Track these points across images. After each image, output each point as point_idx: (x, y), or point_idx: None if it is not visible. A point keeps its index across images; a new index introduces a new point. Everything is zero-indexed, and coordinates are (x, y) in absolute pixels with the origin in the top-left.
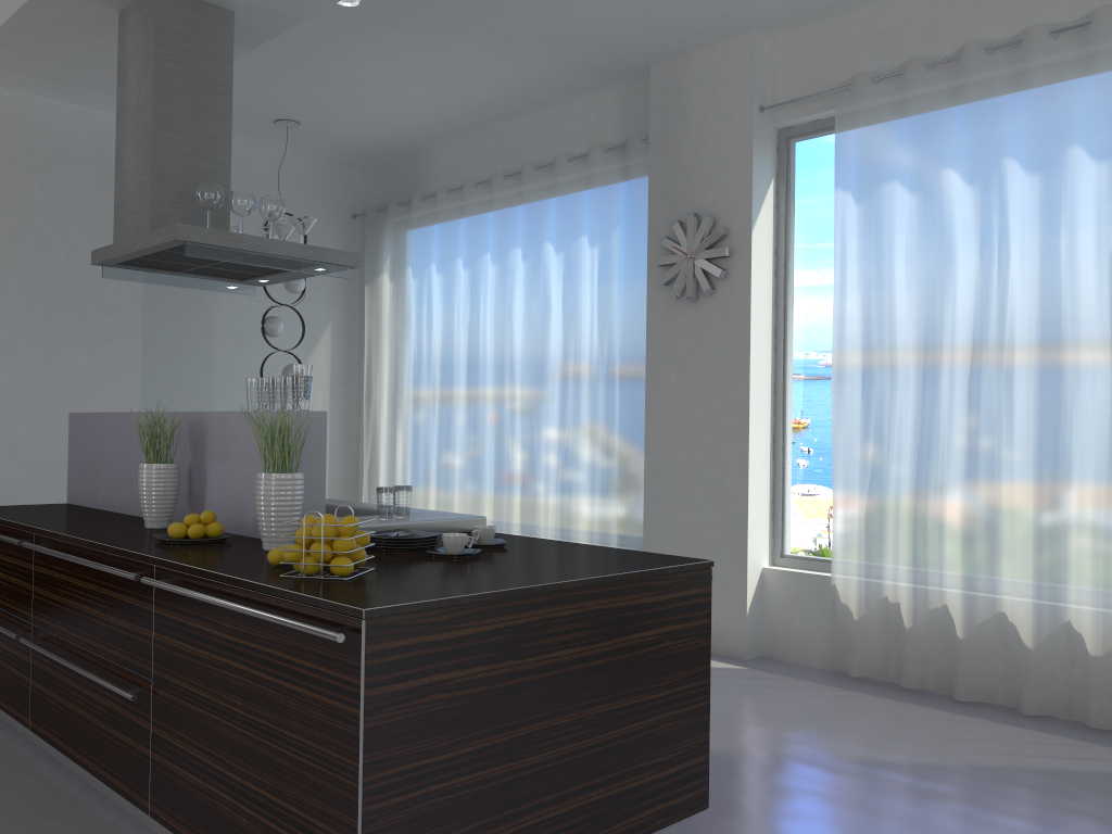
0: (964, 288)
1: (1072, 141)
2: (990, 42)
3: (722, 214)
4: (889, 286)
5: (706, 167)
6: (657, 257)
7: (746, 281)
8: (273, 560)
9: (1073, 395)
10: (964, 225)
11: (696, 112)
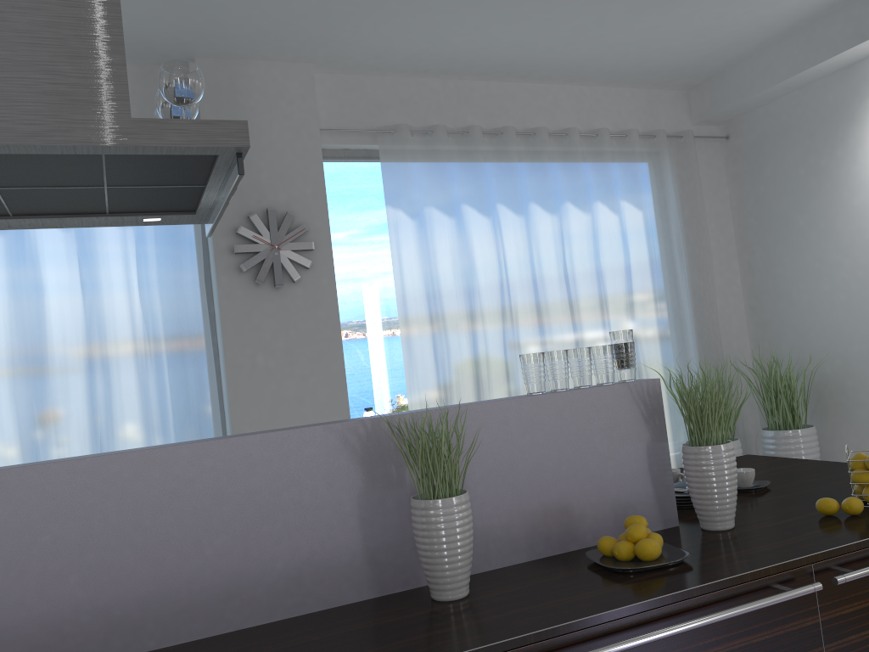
0: (488, 284)
1: (530, 200)
2: (483, 129)
3: (298, 212)
4: (437, 281)
5: (276, 168)
6: (234, 245)
7: (330, 272)
8: (862, 509)
9: (551, 349)
10: (483, 243)
11: (258, 116)
